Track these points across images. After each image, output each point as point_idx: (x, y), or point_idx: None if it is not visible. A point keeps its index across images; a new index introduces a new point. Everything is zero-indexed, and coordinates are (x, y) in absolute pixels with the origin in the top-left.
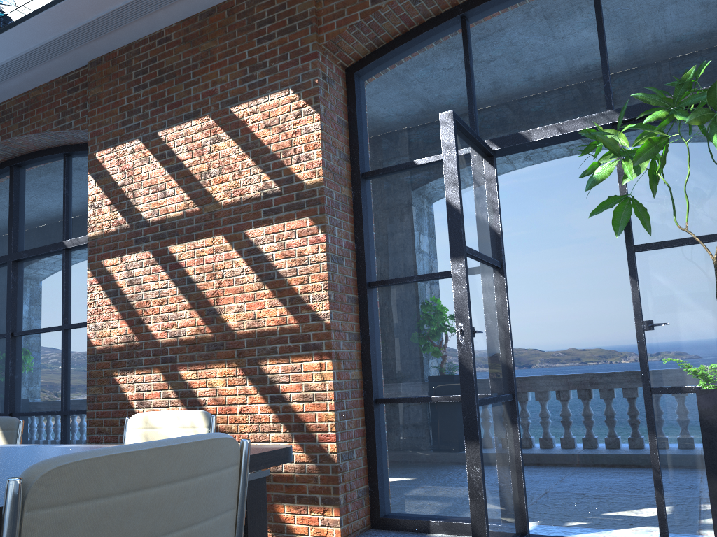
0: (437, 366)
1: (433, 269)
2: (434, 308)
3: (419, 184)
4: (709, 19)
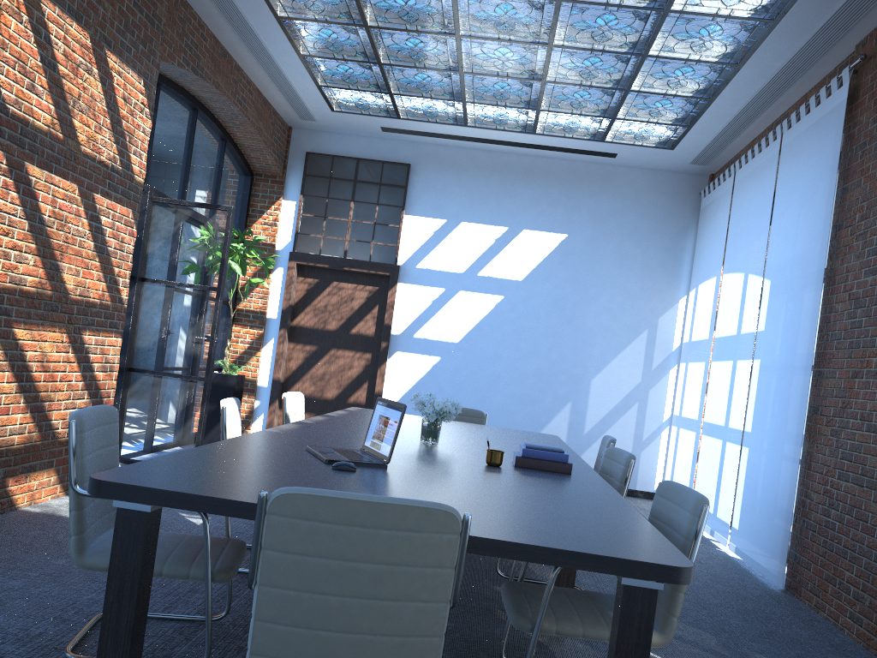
0: None
1: None
2: None
3: None
4: (207, 178)
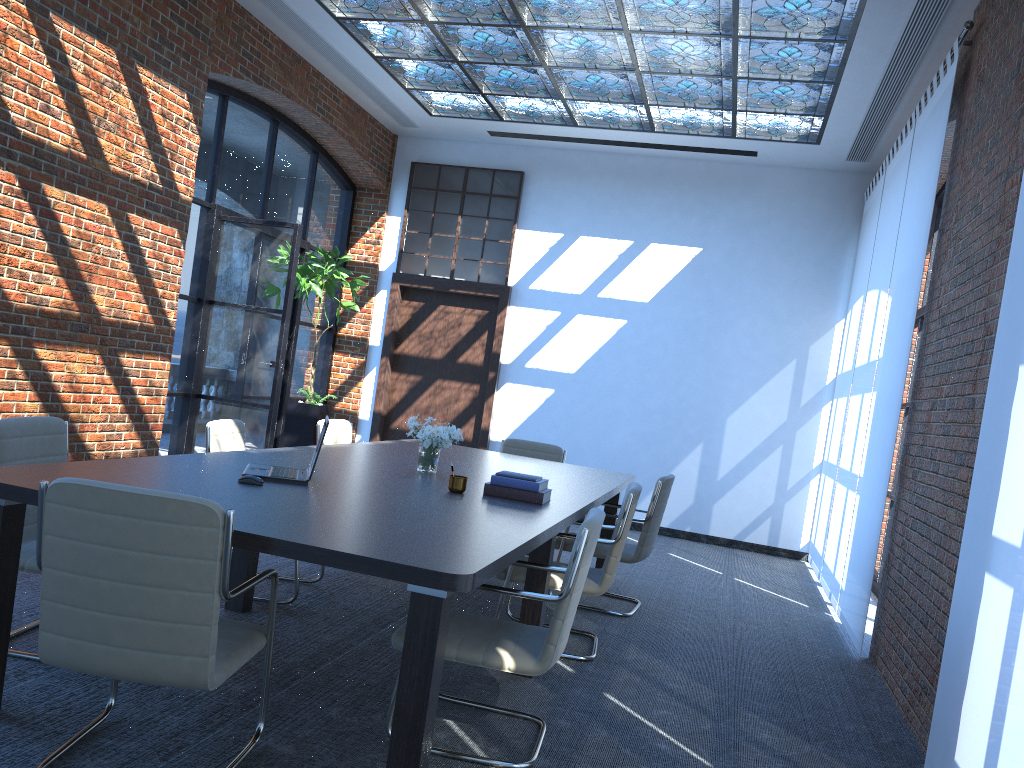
0: None
1: None
2: None
3: None
4: (295, 194)
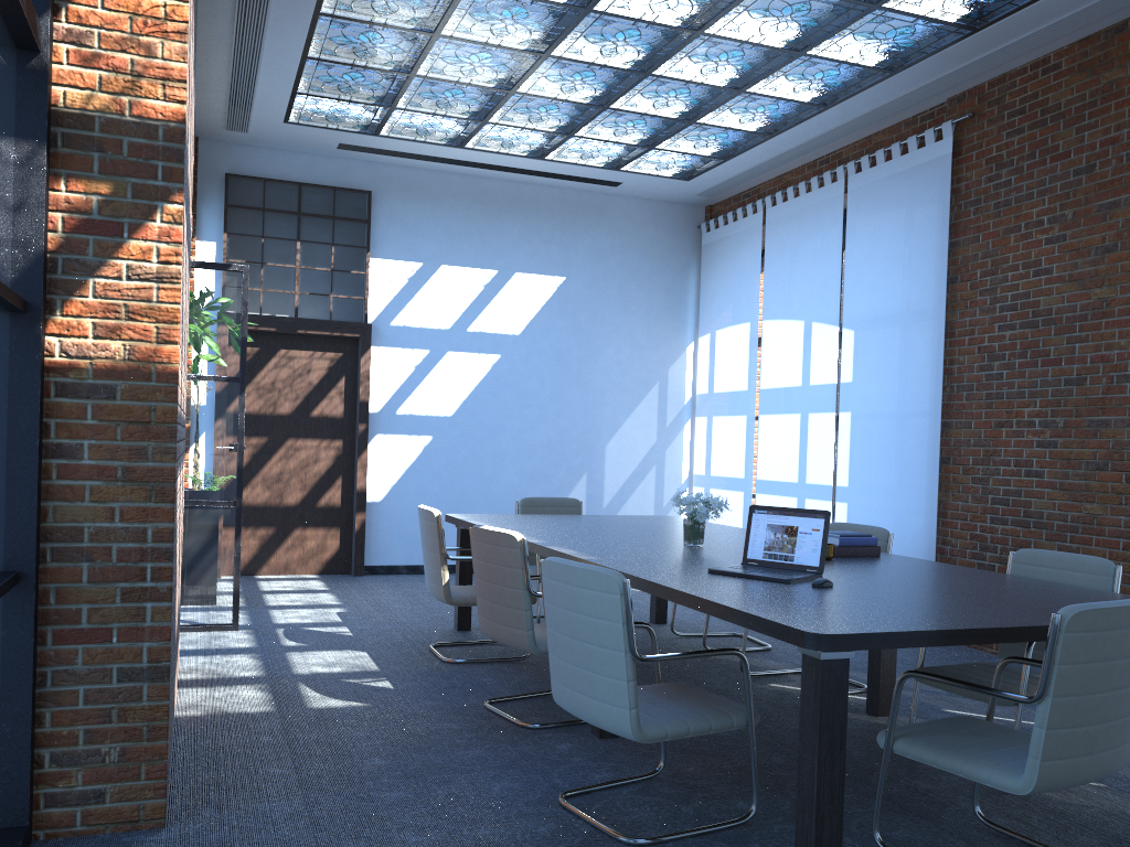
0: None
1: None
2: None
3: None
4: None
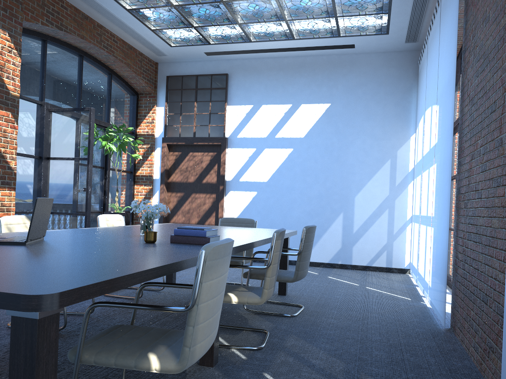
0: (18, 197)
1: (20, 151)
2: (19, 169)
3: (19, 107)
4: (100, 97)
